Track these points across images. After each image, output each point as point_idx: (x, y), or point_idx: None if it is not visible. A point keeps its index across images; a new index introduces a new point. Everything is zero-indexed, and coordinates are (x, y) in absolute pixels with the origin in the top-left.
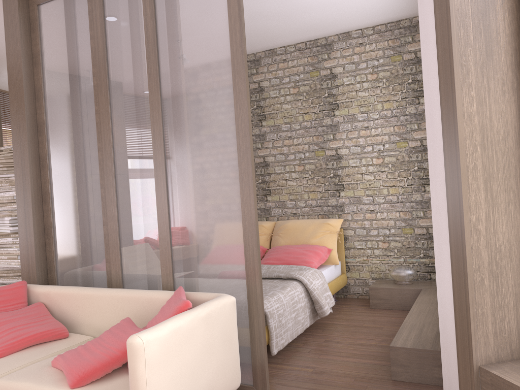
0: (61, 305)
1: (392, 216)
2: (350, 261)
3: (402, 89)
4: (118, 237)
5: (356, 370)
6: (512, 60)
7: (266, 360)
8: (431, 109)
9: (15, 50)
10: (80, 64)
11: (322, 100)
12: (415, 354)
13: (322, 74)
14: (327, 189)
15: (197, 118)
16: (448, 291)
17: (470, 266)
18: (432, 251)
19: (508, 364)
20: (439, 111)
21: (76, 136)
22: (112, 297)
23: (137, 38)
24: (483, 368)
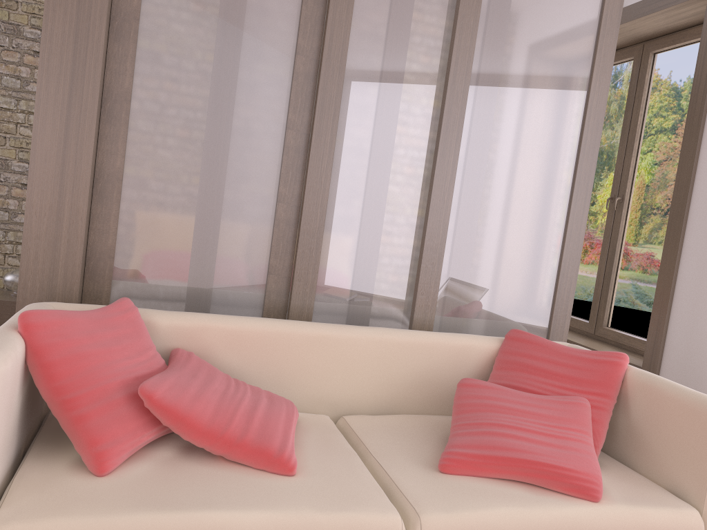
0: (239, 356)
1: None
2: None
3: None
4: (323, 232)
5: None
6: None
7: None
8: None
9: None
10: None
11: None
12: None
13: None
14: None
15: (532, 73)
16: None
17: None
18: None
19: None
20: None
21: (239, 2)
22: (377, 343)
23: None
24: None
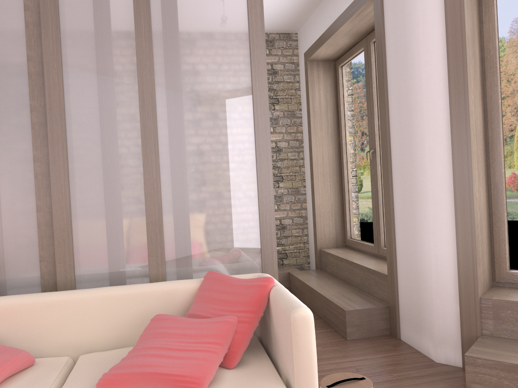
0: None
1: None
2: None
3: None
4: (71, 226)
5: None
6: (480, 78)
7: None
8: (432, 106)
9: None
10: None
11: None
12: (366, 313)
13: None
14: None
15: (204, 87)
16: (445, 247)
17: (475, 223)
18: (284, 240)
19: (490, 293)
20: (441, 108)
21: None
22: (101, 299)
23: None
24: (484, 298)
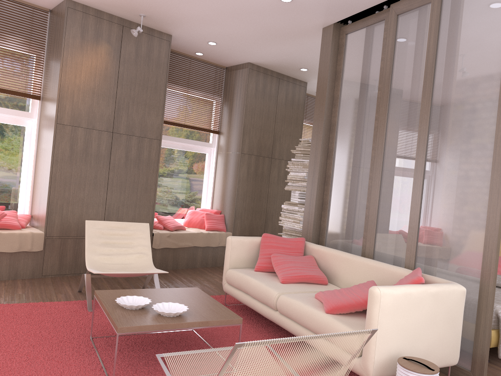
0: (325, 261)
1: None
2: None
3: None
4: (376, 220)
5: None
6: None
7: (487, 353)
8: None
9: (324, 69)
10: (369, 80)
11: None
12: None
13: None
14: None
15: (459, 131)
16: None
17: None
18: None
19: None
20: None
21: (357, 136)
22: (363, 264)
23: (418, 61)
24: None
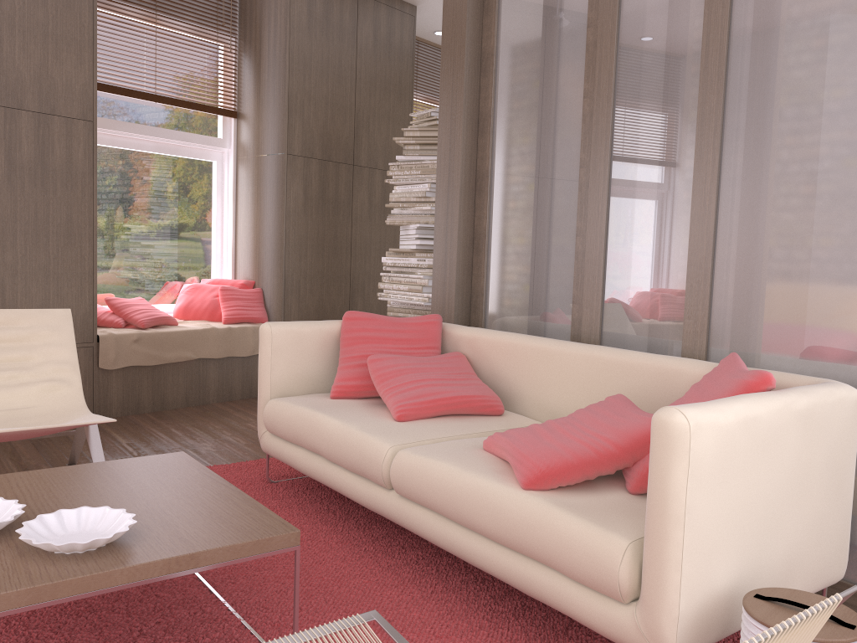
0: (493, 363)
1: None
2: None
3: None
4: (603, 258)
5: None
6: None
7: None
8: None
9: None
10: None
11: None
12: None
13: None
14: None
15: (816, 9)
16: None
17: None
18: None
19: None
20: None
21: (546, 73)
22: (586, 359)
23: None
24: None
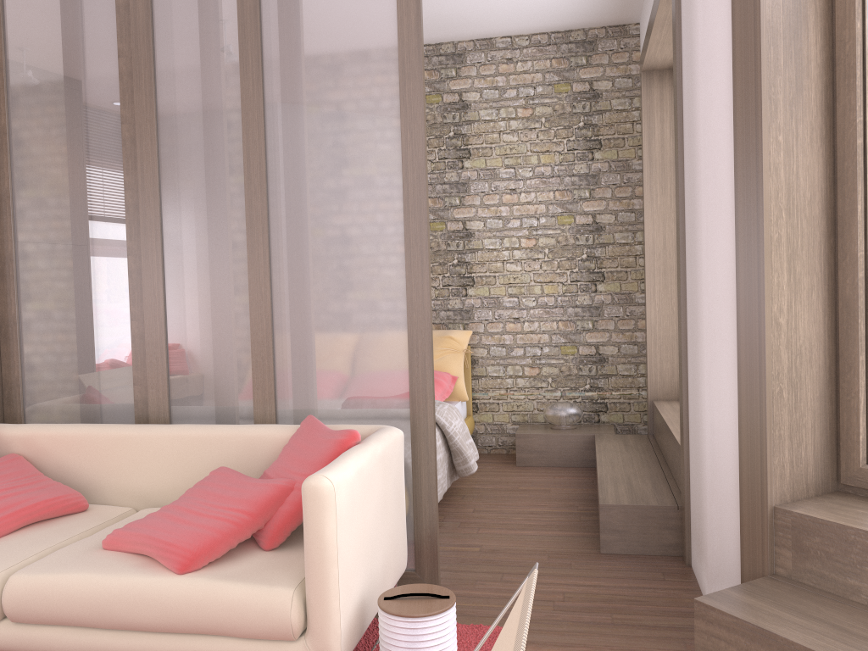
0: (62, 458)
1: (546, 328)
2: (480, 397)
3: (570, 135)
4: (165, 341)
5: (544, 545)
6: (822, 99)
7: (438, 530)
8: (713, 157)
9: None
10: (90, 33)
11: (445, 142)
12: (636, 514)
13: (446, 101)
14: (447, 284)
15: (332, 145)
16: (725, 410)
17: (769, 372)
18: (603, 380)
19: (806, 502)
20: (726, 161)
21: (77, 160)
22: (173, 439)
23: (216, 0)
24: (781, 509)
